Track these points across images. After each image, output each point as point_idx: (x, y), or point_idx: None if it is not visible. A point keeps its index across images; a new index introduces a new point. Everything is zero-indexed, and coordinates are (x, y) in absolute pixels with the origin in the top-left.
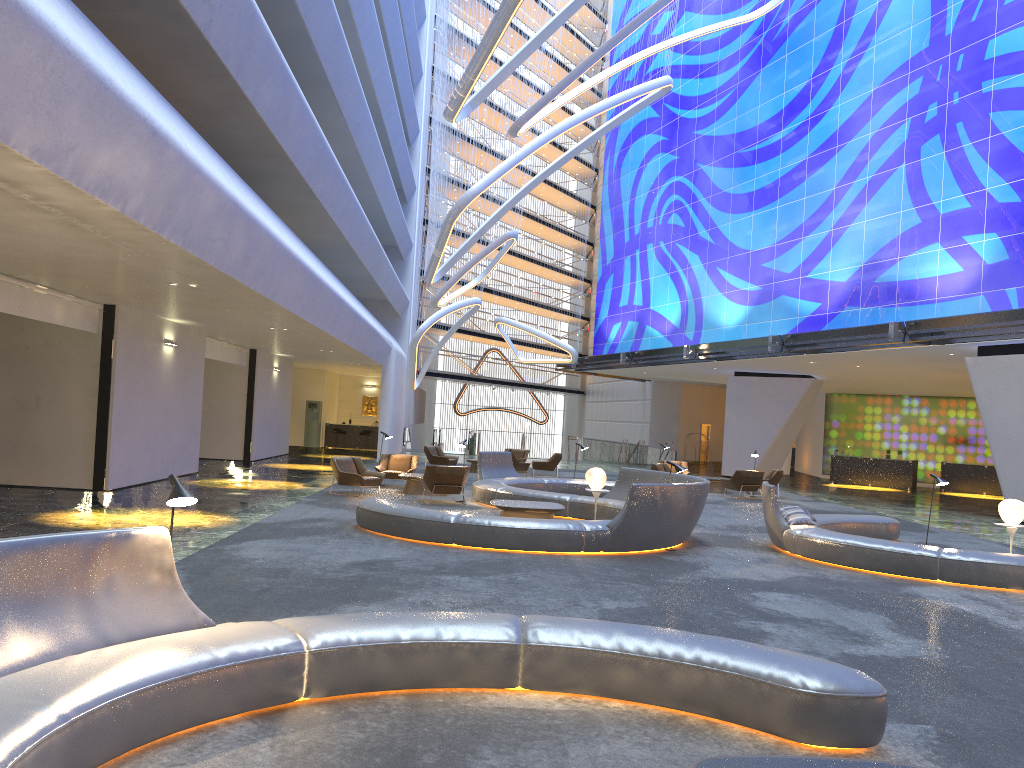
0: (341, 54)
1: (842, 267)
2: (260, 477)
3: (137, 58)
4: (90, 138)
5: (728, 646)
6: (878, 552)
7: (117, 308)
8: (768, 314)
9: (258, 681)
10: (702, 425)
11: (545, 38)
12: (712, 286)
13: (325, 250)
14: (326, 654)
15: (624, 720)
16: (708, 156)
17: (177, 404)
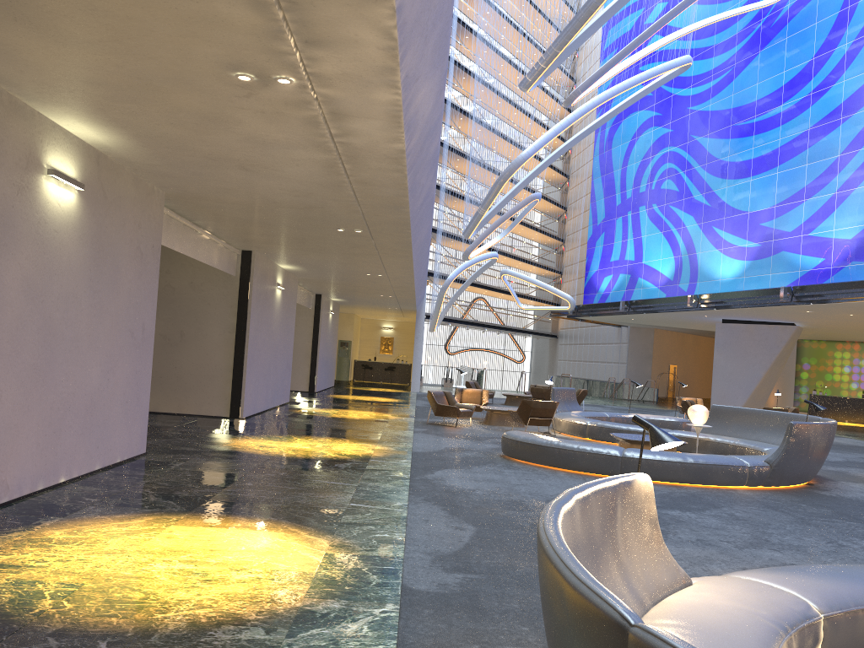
0: None
1: (847, 226)
2: (345, 407)
3: None
4: (426, 69)
5: None
6: None
7: (253, 254)
8: (767, 268)
9: None
10: (670, 366)
11: (609, 16)
12: (708, 243)
13: None
14: (836, 619)
15: None
16: (703, 129)
17: (281, 341)
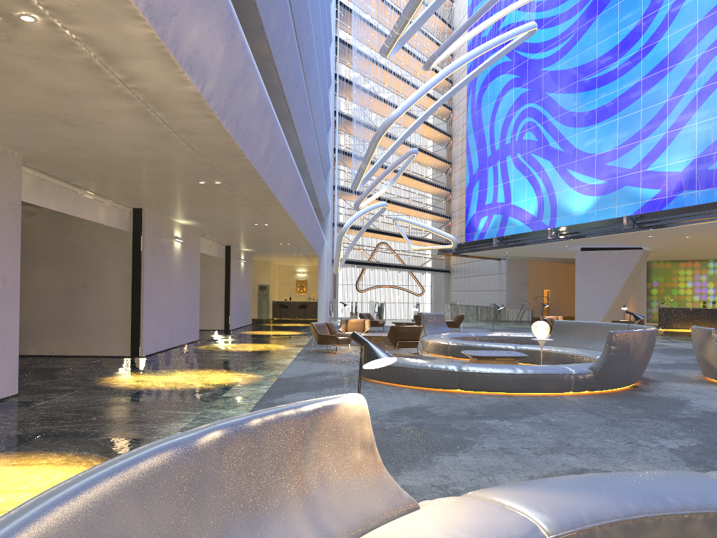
0: (304, 4)
1: (678, 160)
2: (247, 341)
3: None
4: (188, 5)
5: None
6: None
7: (143, 211)
8: (614, 201)
9: None
10: (544, 290)
11: None
12: (563, 183)
13: None
14: None
15: None
16: (555, 86)
17: (184, 287)
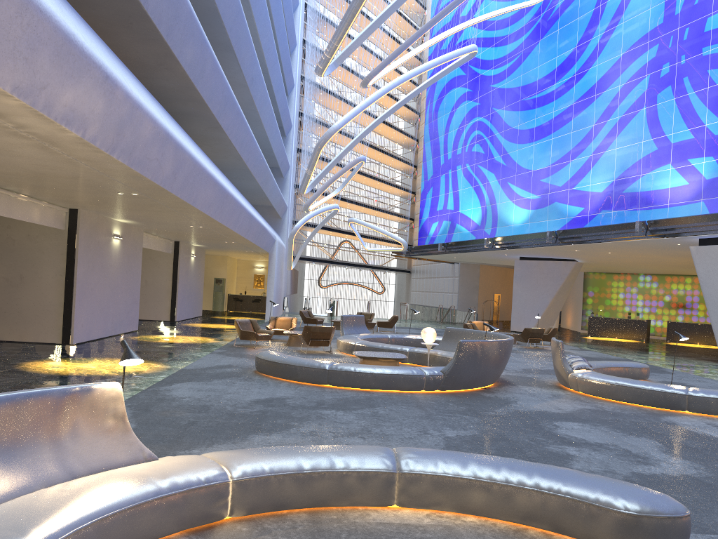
0: (241, 26)
1: (599, 182)
2: (183, 333)
3: (93, 26)
4: (58, 79)
5: (559, 474)
6: (641, 390)
7: (79, 211)
8: (545, 215)
9: (193, 506)
10: (494, 295)
11: (388, 15)
12: (504, 196)
13: (228, 170)
14: (246, 482)
15: (480, 533)
16: (501, 103)
17: (123, 281)
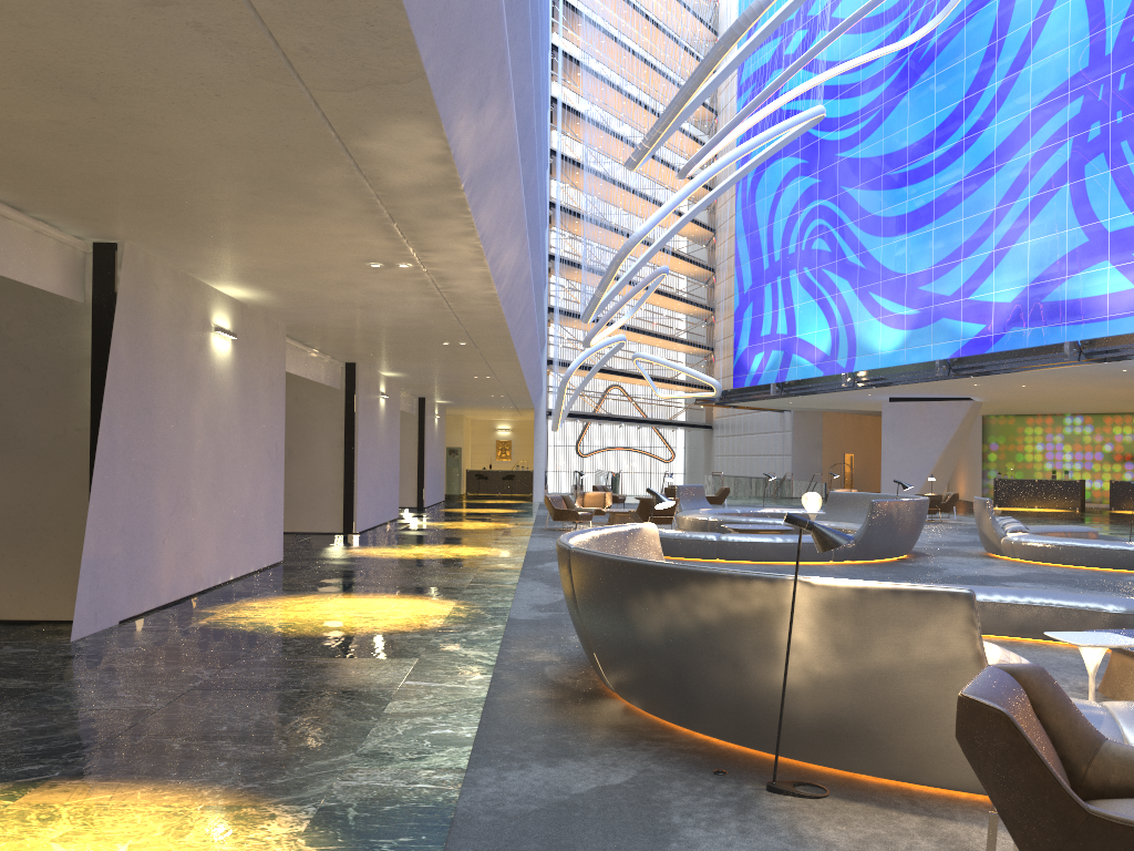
0: (537, 116)
1: (1006, 288)
2: (460, 520)
3: None
4: (507, 243)
5: (1046, 592)
6: (1096, 550)
7: (357, 365)
8: (928, 338)
9: None
10: (845, 455)
11: (717, 85)
12: (865, 311)
13: None
14: None
15: None
16: (854, 179)
17: (387, 453)
